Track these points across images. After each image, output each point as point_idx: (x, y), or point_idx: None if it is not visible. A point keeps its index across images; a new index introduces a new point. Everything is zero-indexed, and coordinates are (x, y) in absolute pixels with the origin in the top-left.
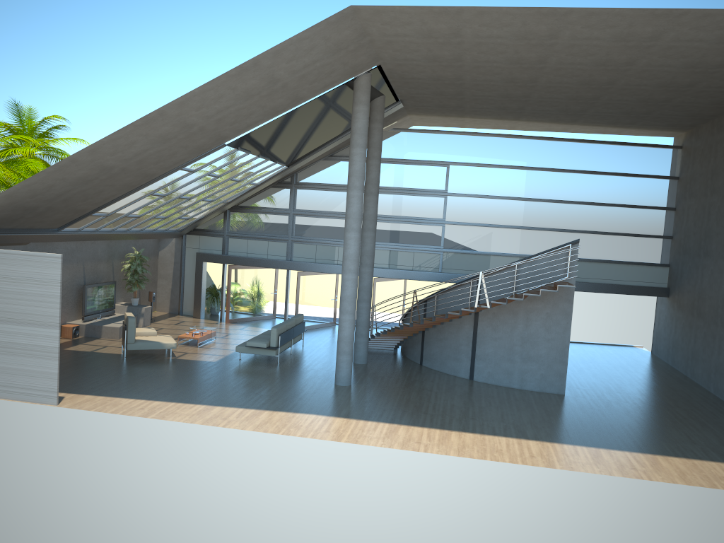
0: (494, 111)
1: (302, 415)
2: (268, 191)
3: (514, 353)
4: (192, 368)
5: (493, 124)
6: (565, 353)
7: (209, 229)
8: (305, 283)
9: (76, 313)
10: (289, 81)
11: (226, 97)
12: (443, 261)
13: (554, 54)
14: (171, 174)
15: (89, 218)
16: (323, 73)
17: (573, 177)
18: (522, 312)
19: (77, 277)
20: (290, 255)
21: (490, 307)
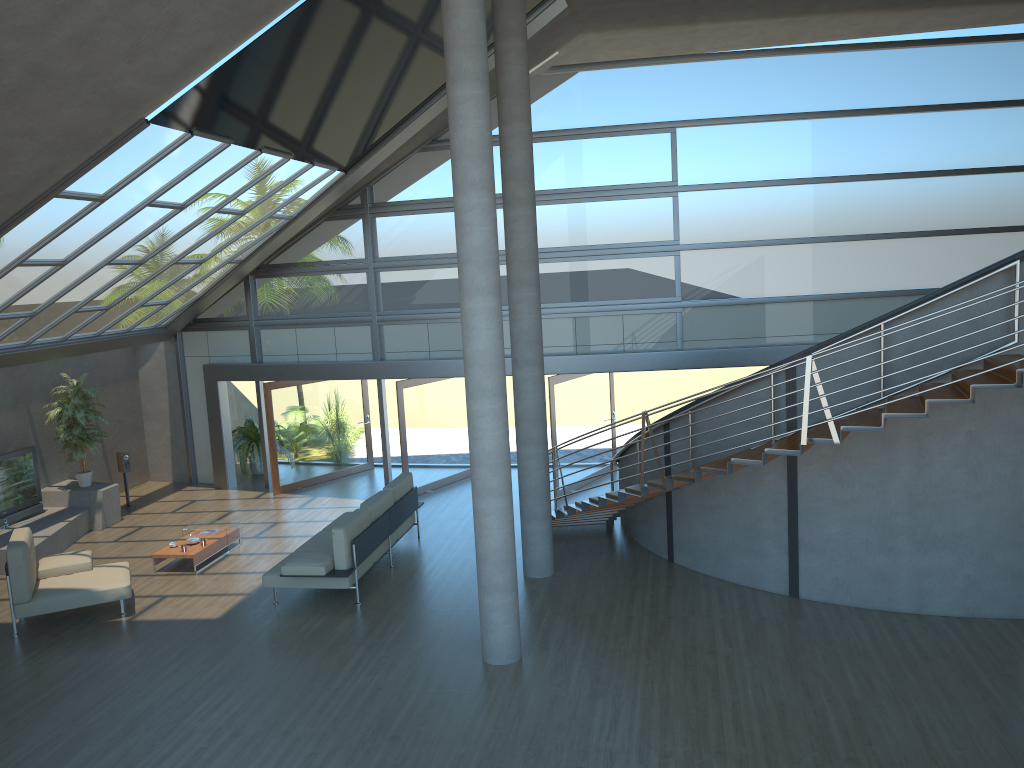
0: None
1: None
2: (321, 230)
3: (894, 532)
4: (157, 651)
5: (754, 33)
6: (1022, 522)
7: (222, 317)
8: (416, 402)
9: None
10: None
11: None
12: (684, 326)
13: None
14: (41, 212)
15: None
16: None
17: (934, 121)
18: (907, 437)
19: None
20: (381, 350)
21: (841, 441)
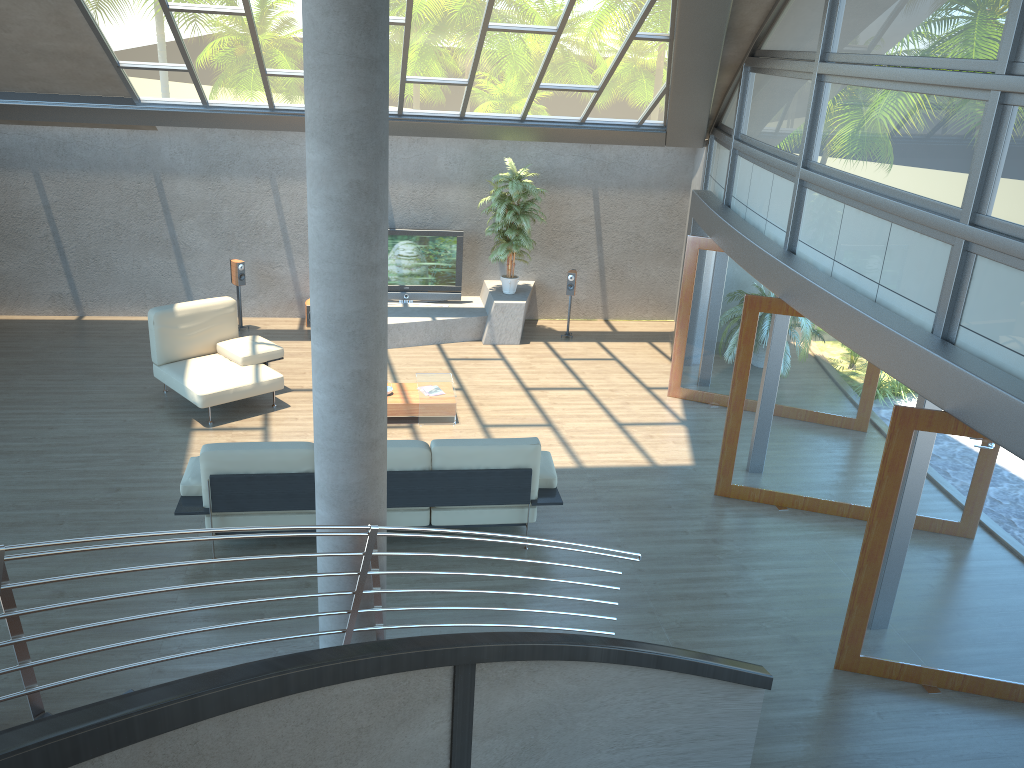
0: None
1: None
2: None
3: None
4: (91, 467)
5: None
6: None
7: (728, 126)
8: (791, 346)
9: None
10: None
11: None
12: None
13: None
14: None
15: (155, 76)
16: None
17: None
18: None
19: None
20: (795, 233)
21: None
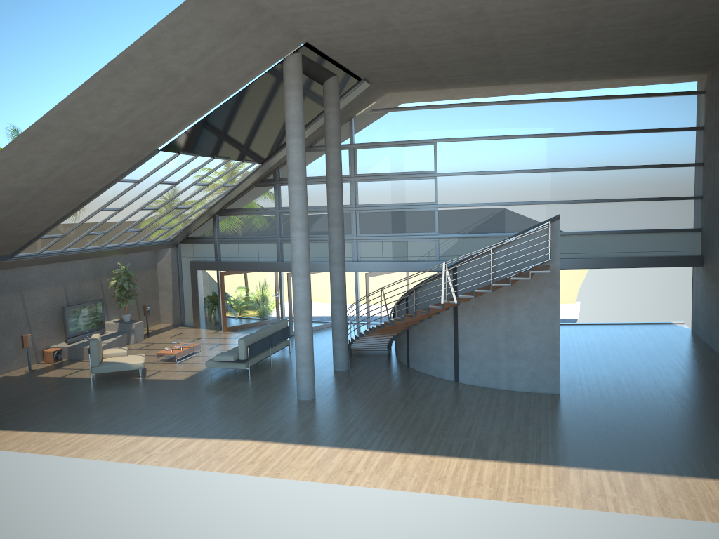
0: (473, 77)
1: (236, 442)
2: (252, 191)
3: (499, 350)
4: (153, 390)
5: (483, 91)
6: (556, 346)
7: (201, 236)
8: None
9: (61, 336)
10: (193, 74)
11: (120, 101)
12: (440, 248)
13: (488, 2)
14: (112, 188)
15: (42, 241)
16: (234, 59)
17: (577, 141)
18: (504, 304)
19: (58, 299)
20: (281, 256)
21: (457, 302)
